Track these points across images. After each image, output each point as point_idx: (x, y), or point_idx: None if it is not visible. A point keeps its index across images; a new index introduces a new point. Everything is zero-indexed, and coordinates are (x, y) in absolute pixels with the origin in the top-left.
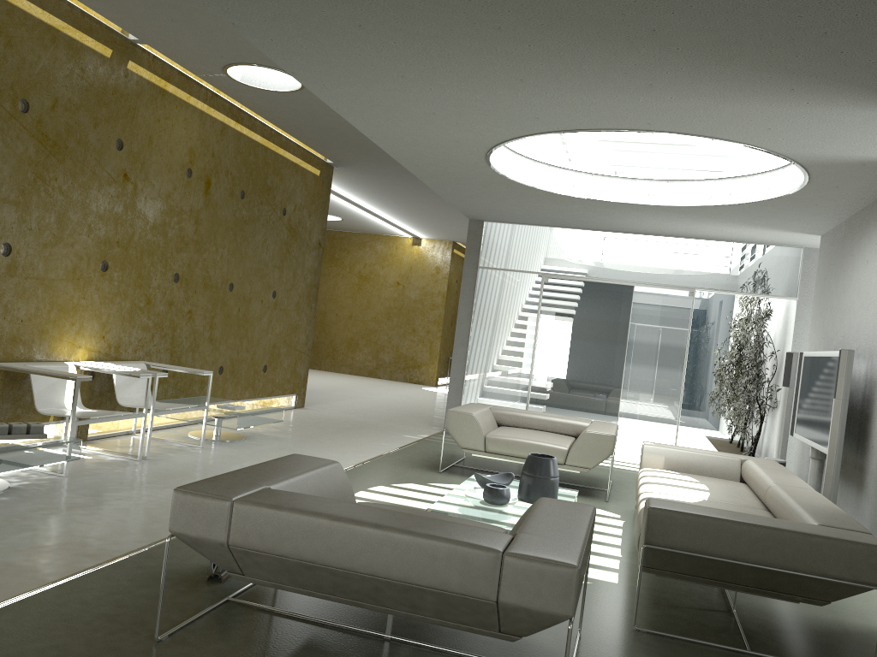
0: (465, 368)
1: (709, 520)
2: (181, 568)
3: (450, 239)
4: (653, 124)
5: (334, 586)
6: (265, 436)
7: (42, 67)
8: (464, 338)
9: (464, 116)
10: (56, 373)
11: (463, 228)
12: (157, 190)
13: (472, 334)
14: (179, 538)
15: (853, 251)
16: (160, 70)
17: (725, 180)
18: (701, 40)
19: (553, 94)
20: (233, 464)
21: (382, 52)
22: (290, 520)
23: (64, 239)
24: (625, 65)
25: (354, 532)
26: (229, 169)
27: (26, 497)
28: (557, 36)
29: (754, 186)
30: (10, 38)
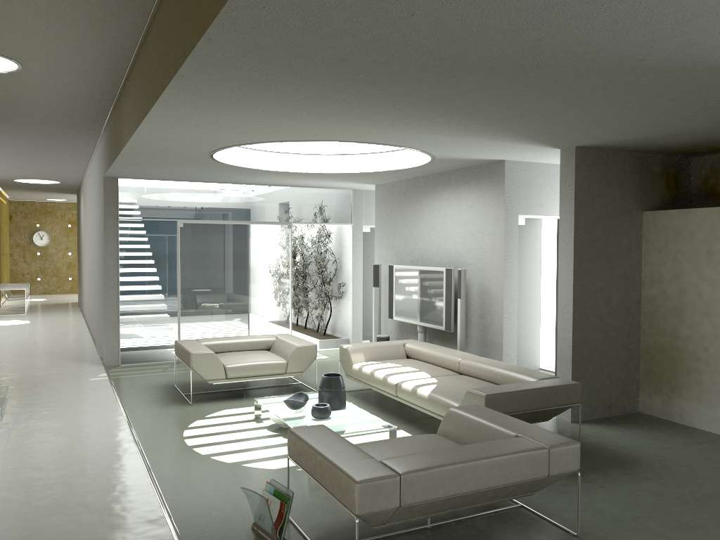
0: (119, 308)
1: (513, 393)
2: None
3: None
4: (388, 141)
5: (452, 505)
6: None
7: None
8: (114, 282)
9: (260, 130)
10: None
11: (17, 169)
12: None
13: (121, 278)
14: (363, 516)
15: (420, 200)
16: None
17: (347, 155)
18: (493, 117)
19: (356, 126)
20: (41, 453)
21: (279, 100)
22: (440, 474)
23: None
24: (431, 120)
25: (477, 466)
26: None
27: None
28: (421, 107)
29: (370, 161)
30: None
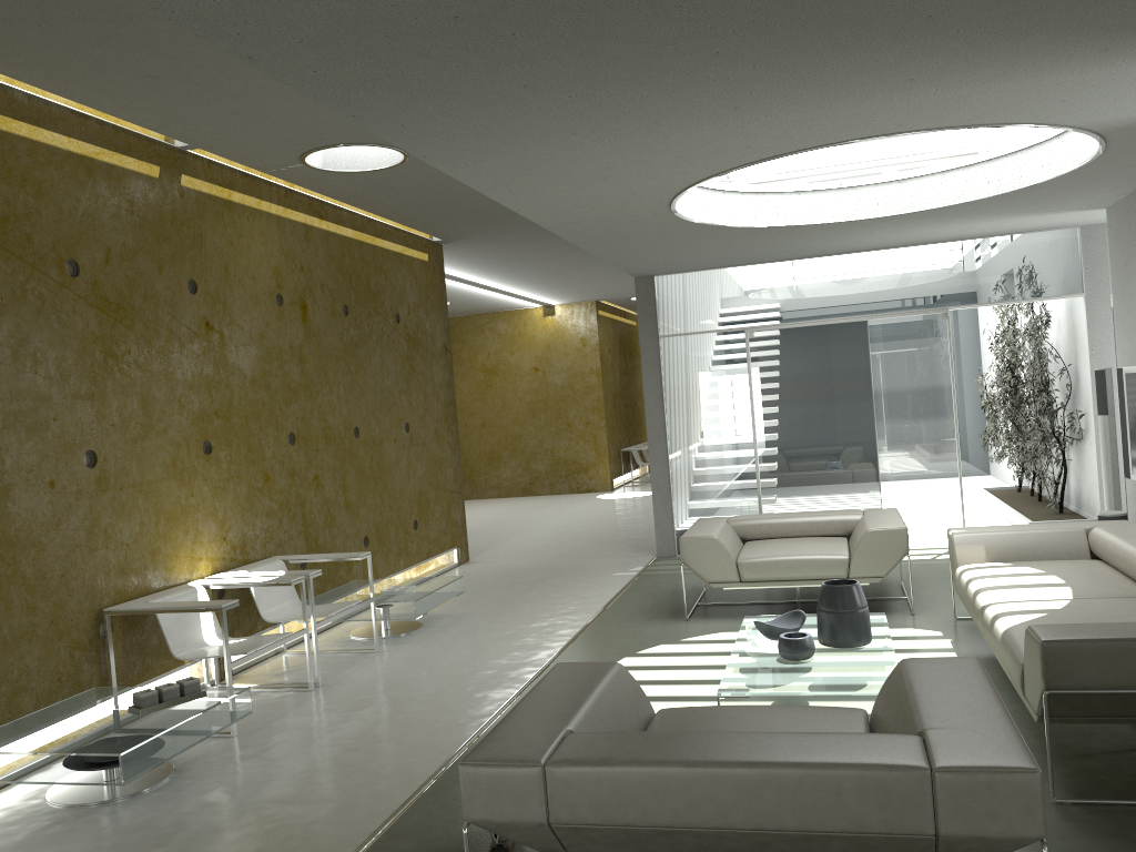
0: (669, 470)
1: (1127, 643)
2: (448, 843)
3: (592, 298)
4: (905, 124)
5: (699, 849)
6: (445, 616)
7: (83, 211)
8: (660, 431)
9: (649, 163)
10: (194, 606)
11: (610, 283)
12: (247, 332)
13: (669, 425)
14: (479, 826)
15: None
16: (220, 177)
17: (978, 165)
18: (993, 15)
19: (776, 115)
20: (428, 667)
21: (551, 111)
22: (629, 777)
23: (154, 426)
24: (881, 64)
25: (721, 778)
26: (325, 282)
27: (203, 779)
28: (794, 47)
29: (1021, 166)
30: (39, 185)
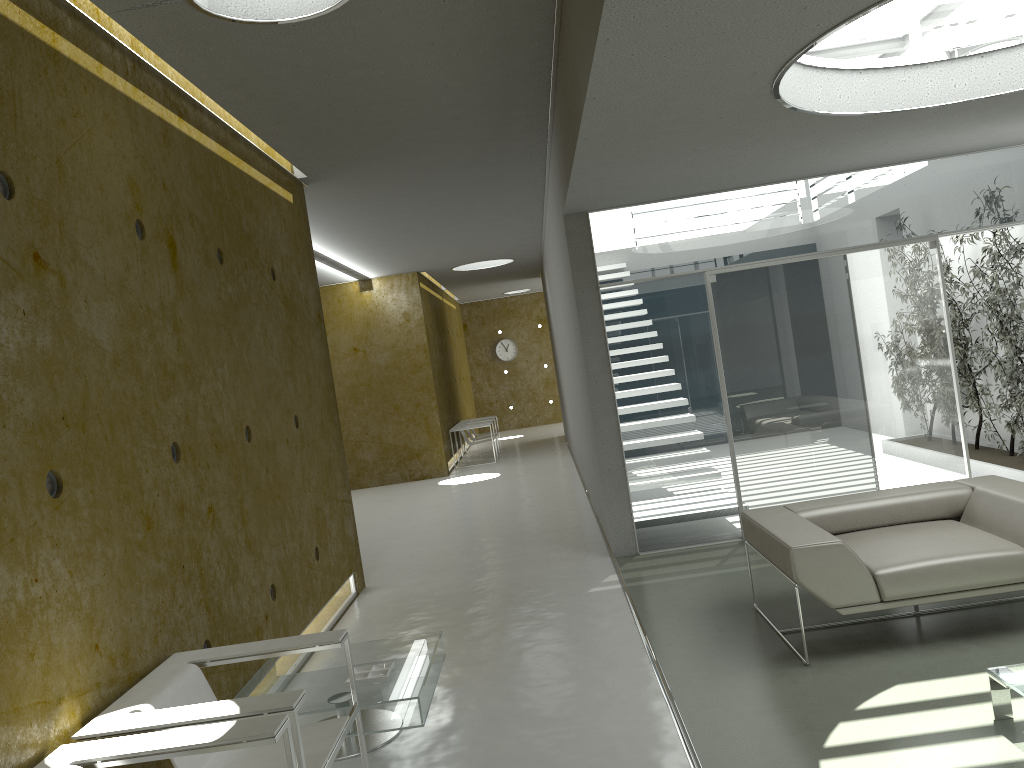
0: (622, 449)
1: None
2: None
3: (415, 269)
4: None
5: None
6: None
7: None
8: (607, 403)
9: None
10: None
11: (448, 248)
12: (100, 278)
13: (618, 394)
14: None
15: None
16: (36, 4)
17: None
18: None
19: None
20: None
21: None
22: None
23: None
24: None
25: None
26: (193, 211)
27: None
28: None
29: None
30: None
